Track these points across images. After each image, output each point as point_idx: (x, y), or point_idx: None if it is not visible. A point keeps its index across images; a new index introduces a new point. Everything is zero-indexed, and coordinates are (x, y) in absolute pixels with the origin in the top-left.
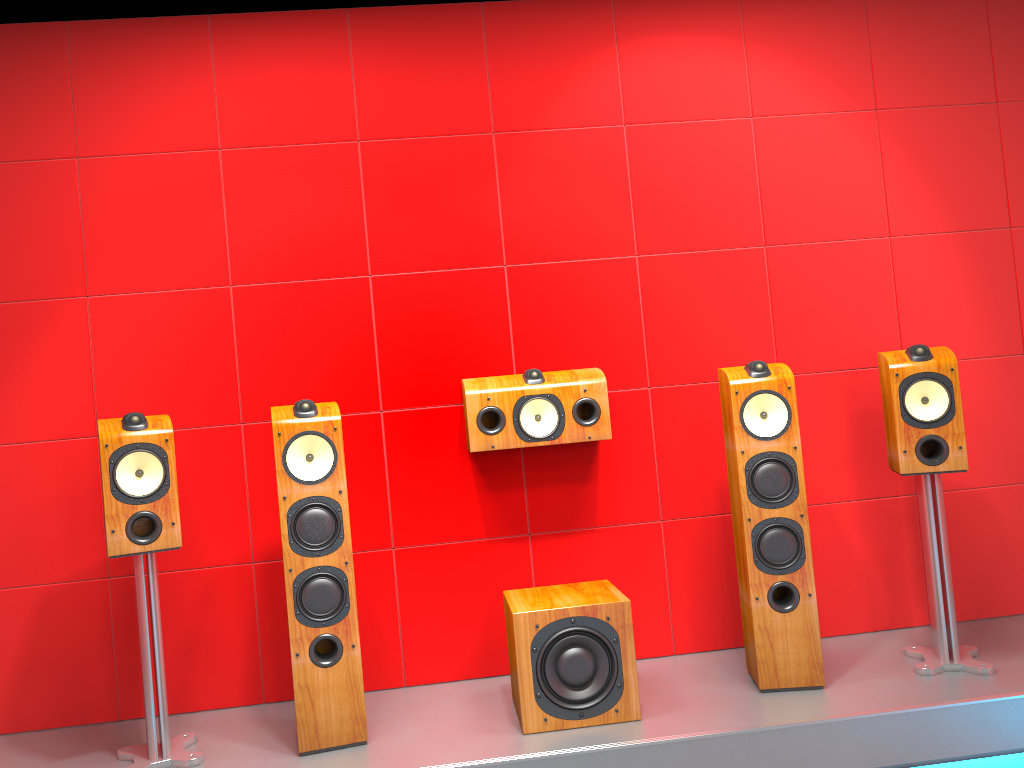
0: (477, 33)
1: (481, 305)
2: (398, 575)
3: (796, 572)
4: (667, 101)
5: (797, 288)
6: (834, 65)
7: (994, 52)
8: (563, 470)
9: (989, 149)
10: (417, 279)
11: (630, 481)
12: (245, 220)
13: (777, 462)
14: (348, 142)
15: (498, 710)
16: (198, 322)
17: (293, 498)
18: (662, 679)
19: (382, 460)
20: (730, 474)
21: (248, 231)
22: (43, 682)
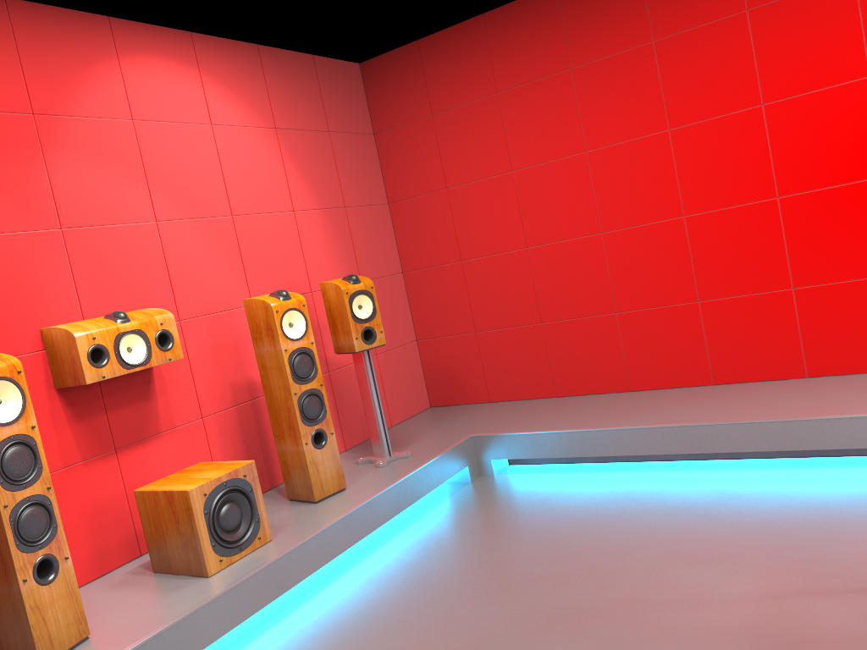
0: (5, 24)
1: (47, 263)
2: None
3: (323, 421)
4: (158, 105)
5: (253, 245)
6: (251, 95)
7: (324, 101)
8: (131, 393)
9: (330, 159)
10: None
11: (178, 393)
12: None
13: (304, 354)
14: None
15: (158, 580)
16: None
17: None
18: None
19: None
20: (266, 369)
21: None
22: None
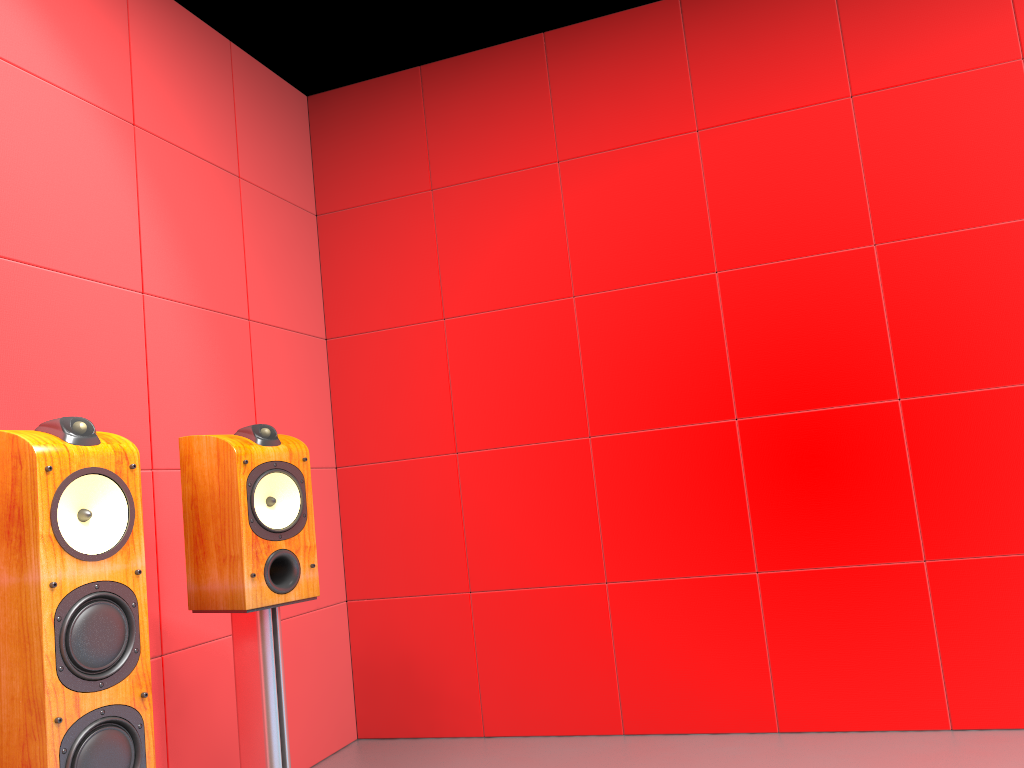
0: None
1: None
2: None
3: None
4: None
5: (31, 333)
6: (92, 42)
7: (238, 123)
8: None
9: (234, 225)
10: None
11: None
12: None
13: (108, 601)
14: None
15: None
16: None
17: None
18: None
19: None
20: None
21: None
22: None
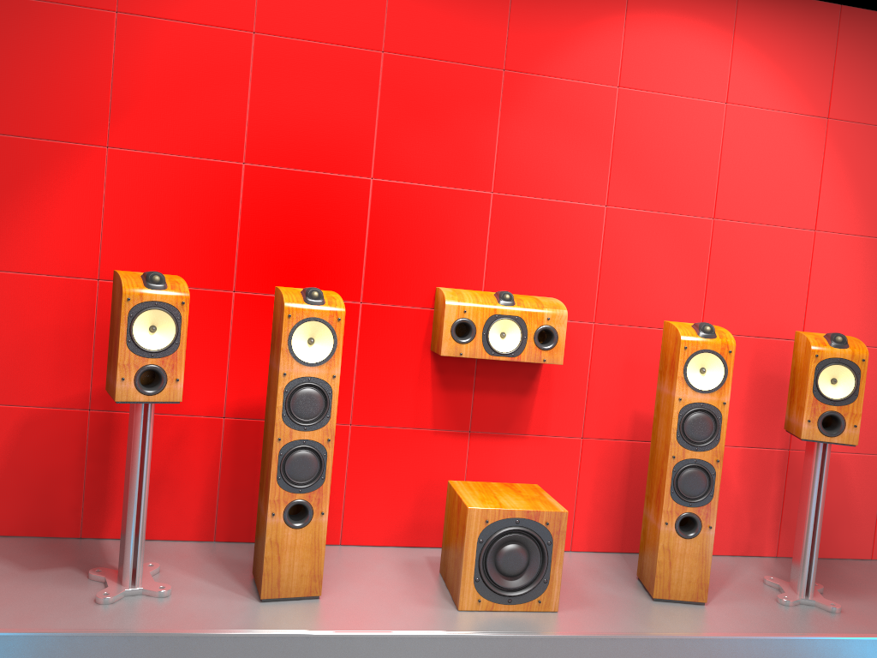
0: None
1: (465, 224)
2: (351, 449)
3: (703, 507)
4: (658, 73)
5: (732, 260)
6: (802, 71)
7: None
8: (508, 381)
9: None
10: (413, 190)
11: (562, 400)
12: (267, 104)
13: (706, 413)
14: (373, 51)
15: (429, 582)
16: (208, 191)
17: (292, 376)
18: (565, 573)
19: (354, 346)
20: (658, 413)
21: (268, 115)
22: (15, 494)
